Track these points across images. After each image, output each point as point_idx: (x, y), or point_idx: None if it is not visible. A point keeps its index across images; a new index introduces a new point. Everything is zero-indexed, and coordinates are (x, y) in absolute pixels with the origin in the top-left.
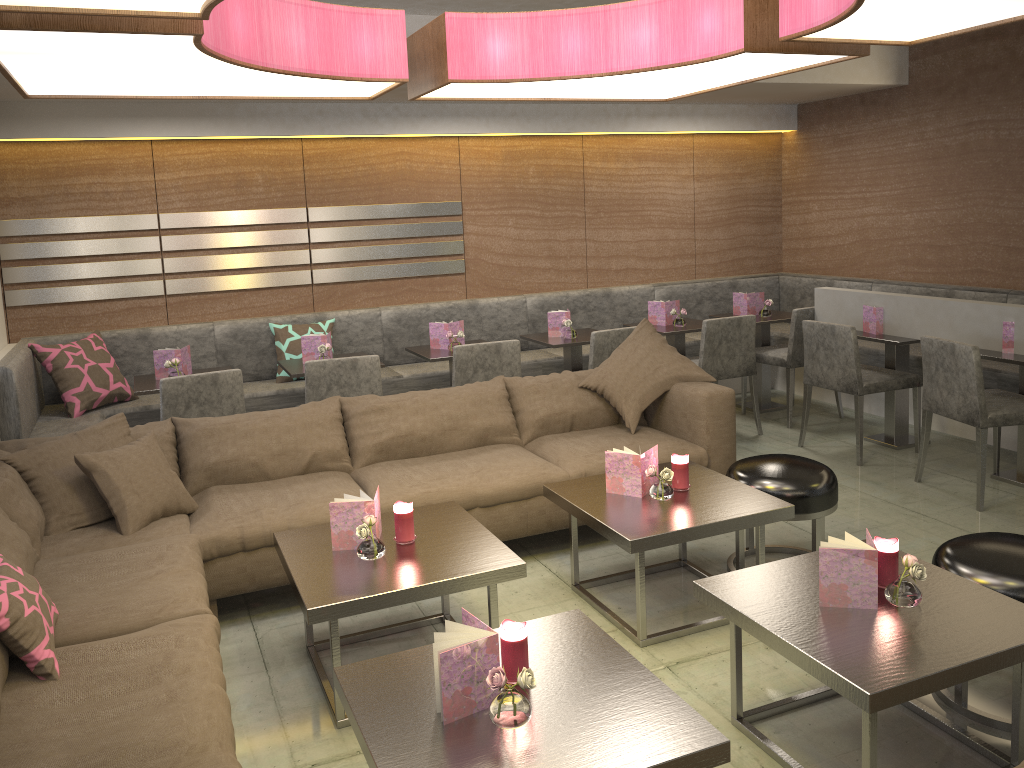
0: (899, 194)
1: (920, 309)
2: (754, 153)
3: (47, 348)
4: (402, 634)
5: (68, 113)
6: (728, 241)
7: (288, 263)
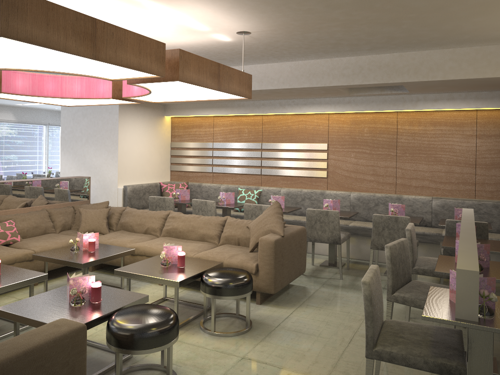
0: None
1: None
2: None
3: (163, 184)
4: None
5: (186, 107)
6: None
7: (252, 165)
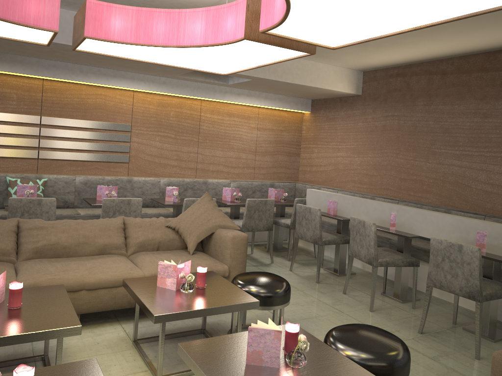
0: (354, 147)
1: (354, 203)
2: (289, 120)
3: None
4: (12, 367)
5: None
6: (272, 163)
7: (25, 145)
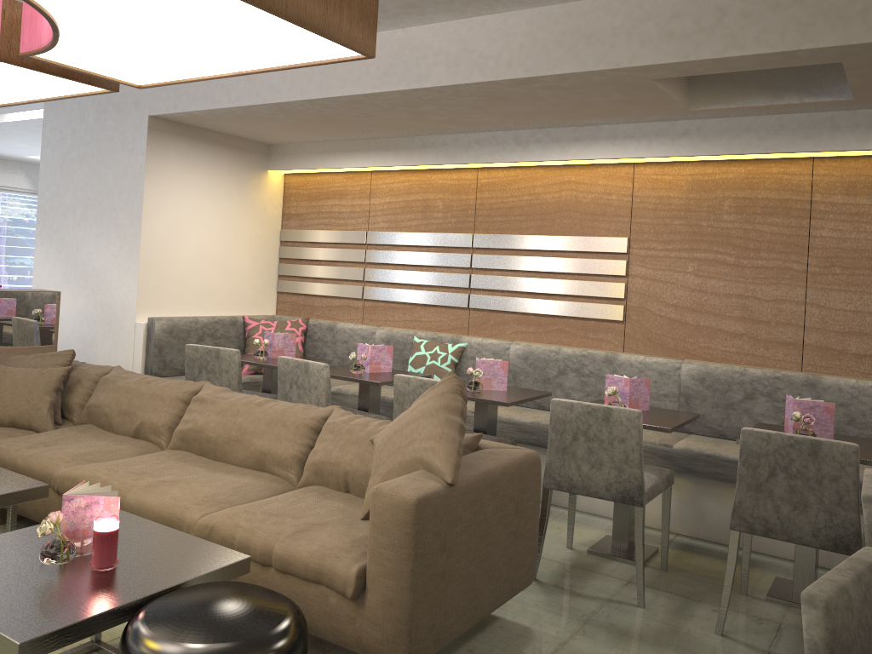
0: None
1: None
2: None
3: (251, 320)
4: None
5: (312, 150)
6: None
7: (450, 284)
